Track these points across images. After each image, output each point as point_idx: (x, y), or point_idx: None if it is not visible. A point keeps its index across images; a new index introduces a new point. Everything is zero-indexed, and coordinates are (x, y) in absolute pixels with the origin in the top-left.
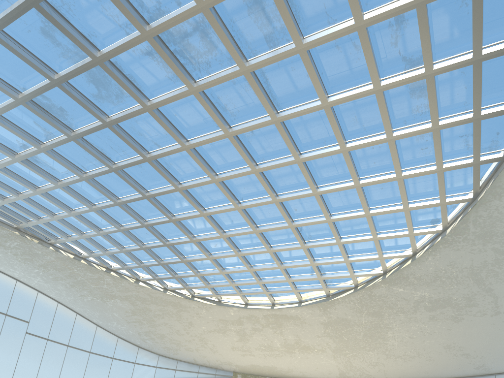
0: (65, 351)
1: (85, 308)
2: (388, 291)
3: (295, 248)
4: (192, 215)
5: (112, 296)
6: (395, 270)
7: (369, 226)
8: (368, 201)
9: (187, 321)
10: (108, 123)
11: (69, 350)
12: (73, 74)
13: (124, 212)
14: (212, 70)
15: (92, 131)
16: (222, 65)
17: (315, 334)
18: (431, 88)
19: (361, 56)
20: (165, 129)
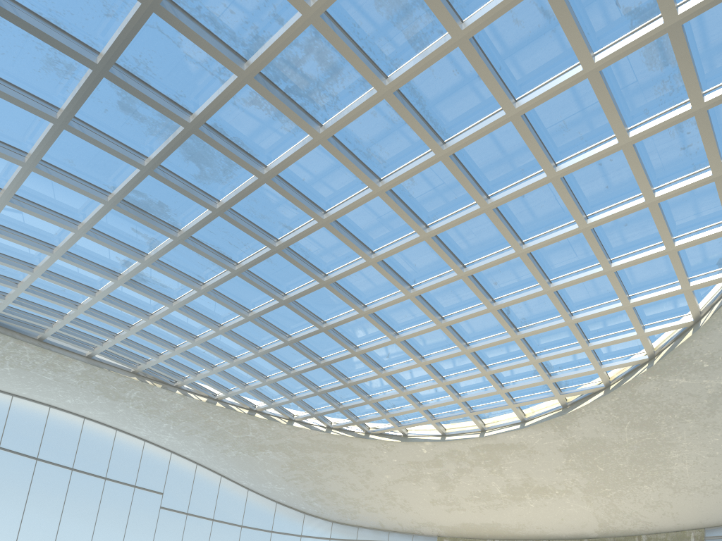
0: (210, 527)
1: (231, 467)
2: (660, 385)
3: (503, 341)
4: (348, 318)
5: (262, 446)
6: (668, 351)
7: (614, 287)
8: (607, 248)
9: (364, 469)
10: (218, 210)
11: (215, 526)
12: (165, 153)
13: (260, 328)
14: (342, 103)
15: (201, 225)
16: (354, 93)
17: (552, 467)
18: (680, 46)
19: (556, 25)
20: (292, 202)
